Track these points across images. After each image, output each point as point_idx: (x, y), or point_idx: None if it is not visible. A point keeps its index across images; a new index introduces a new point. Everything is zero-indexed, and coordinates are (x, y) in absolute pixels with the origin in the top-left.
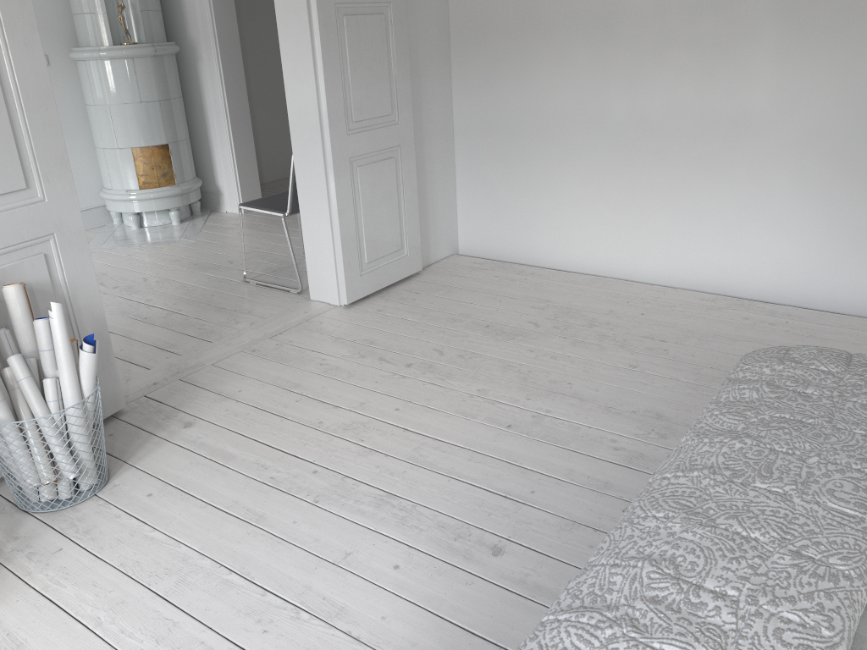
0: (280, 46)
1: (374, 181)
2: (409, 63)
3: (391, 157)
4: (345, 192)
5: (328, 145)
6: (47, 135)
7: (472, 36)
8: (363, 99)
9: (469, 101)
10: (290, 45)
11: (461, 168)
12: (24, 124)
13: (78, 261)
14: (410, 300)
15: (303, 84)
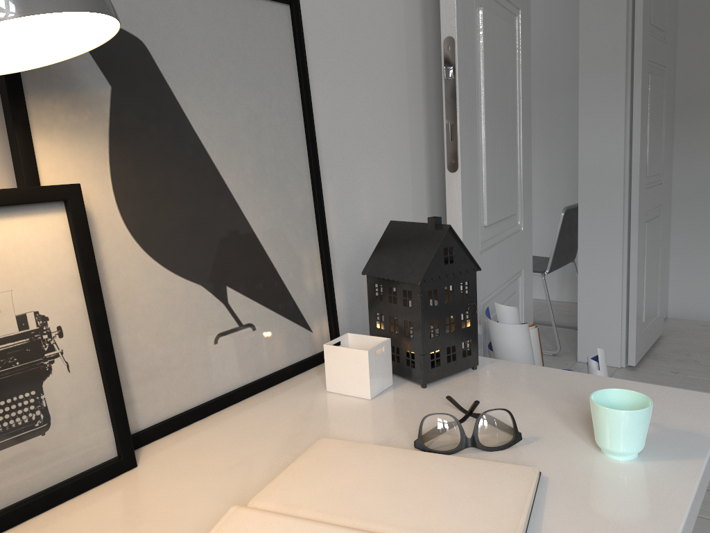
0: (579, 103)
1: (651, 238)
2: (669, 127)
3: (657, 216)
4: (641, 247)
5: (634, 197)
6: (527, 155)
7: (703, 107)
8: (652, 155)
9: (694, 168)
10: (595, 101)
11: (678, 233)
12: (520, 139)
13: (528, 304)
14: (693, 362)
15: (606, 138)
